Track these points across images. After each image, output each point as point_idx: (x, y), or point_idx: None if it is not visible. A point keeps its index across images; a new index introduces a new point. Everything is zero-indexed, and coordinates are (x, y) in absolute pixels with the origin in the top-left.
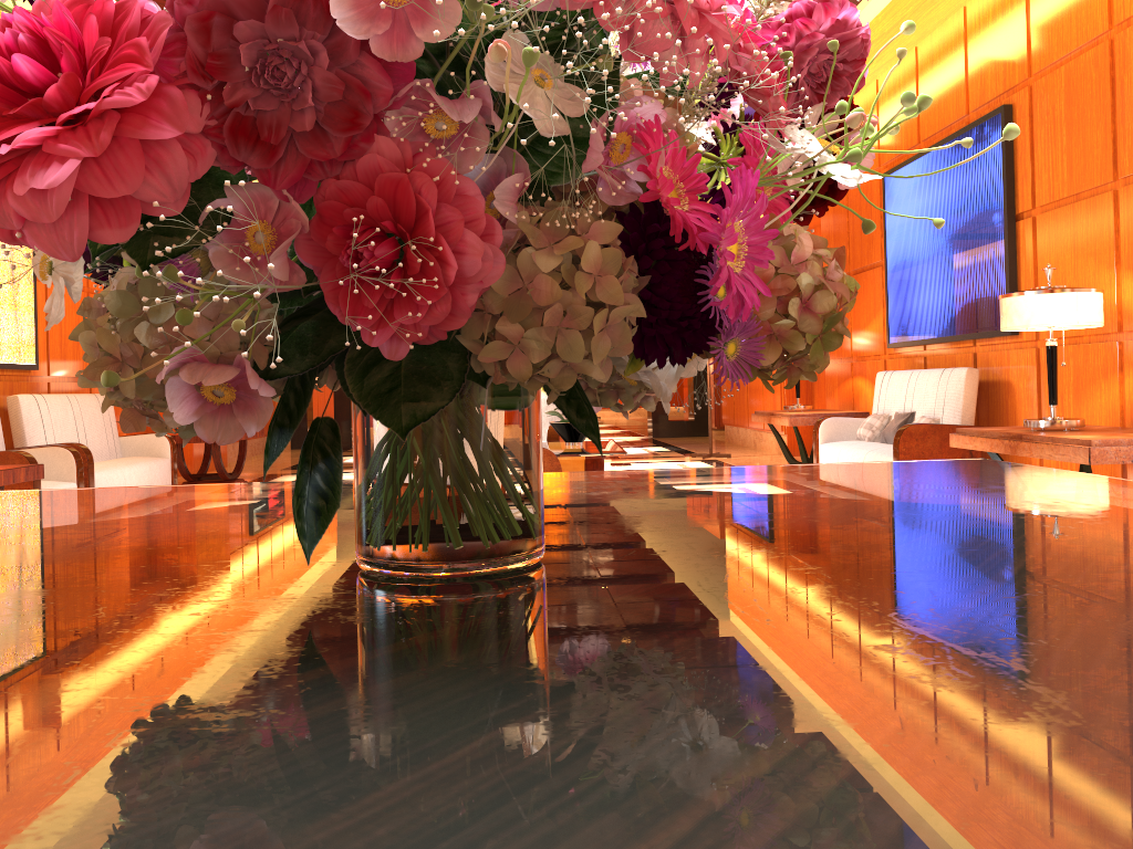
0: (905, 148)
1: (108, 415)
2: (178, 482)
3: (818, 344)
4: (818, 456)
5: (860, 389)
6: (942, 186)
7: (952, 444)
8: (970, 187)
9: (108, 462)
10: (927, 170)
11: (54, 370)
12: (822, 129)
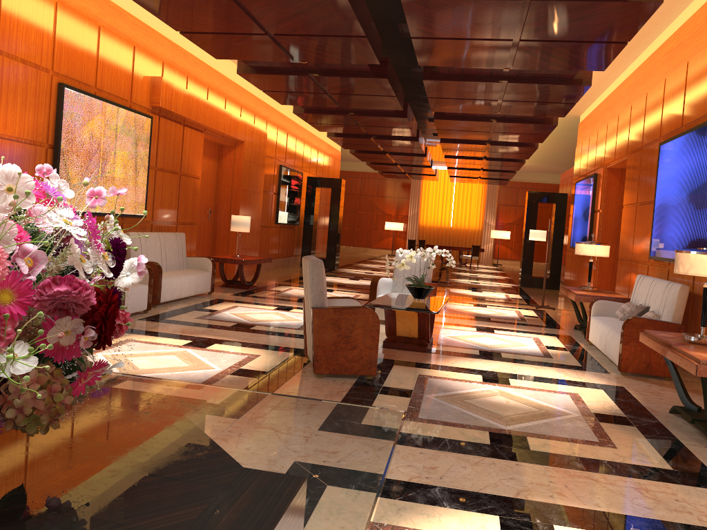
0: (674, 128)
1: (181, 244)
2: (223, 282)
3: (33, 423)
4: (589, 323)
5: (633, 281)
6: (688, 158)
7: (640, 339)
8: (703, 163)
9: (174, 272)
10: (682, 146)
11: (156, 218)
12: (79, 322)
